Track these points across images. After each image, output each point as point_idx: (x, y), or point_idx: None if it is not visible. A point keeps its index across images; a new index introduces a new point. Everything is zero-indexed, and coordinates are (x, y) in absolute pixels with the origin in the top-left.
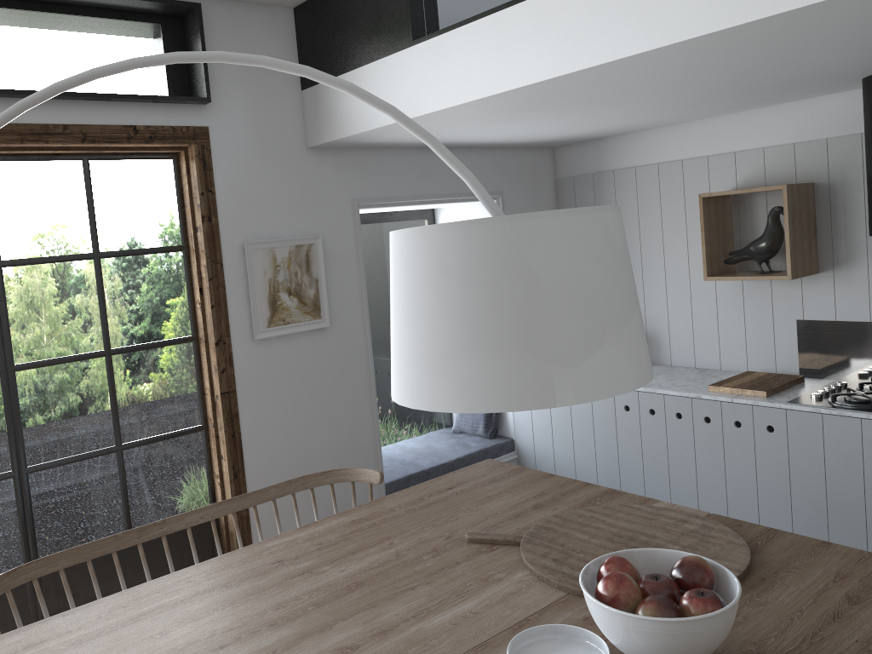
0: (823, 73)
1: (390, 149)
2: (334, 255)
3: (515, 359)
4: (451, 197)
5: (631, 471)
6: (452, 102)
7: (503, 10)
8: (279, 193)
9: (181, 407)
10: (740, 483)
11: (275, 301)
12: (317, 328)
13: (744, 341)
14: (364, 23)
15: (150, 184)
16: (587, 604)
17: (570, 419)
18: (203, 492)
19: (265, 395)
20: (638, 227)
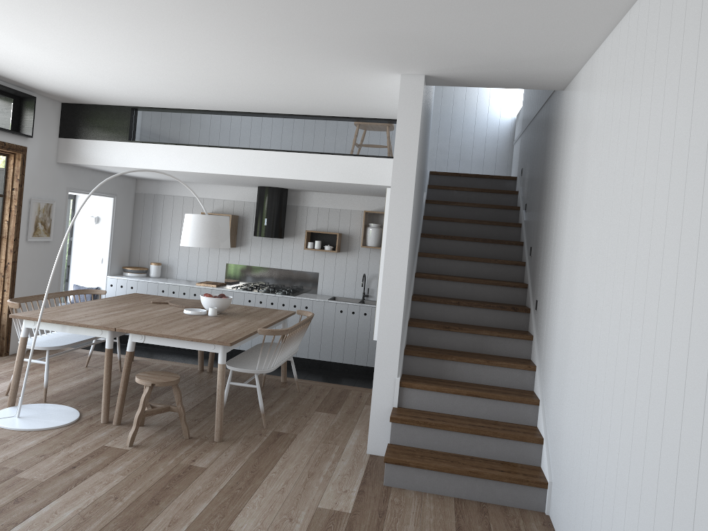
0: (249, 183)
1: (83, 168)
2: (57, 210)
3: (215, 239)
4: (100, 193)
5: None
6: (142, 167)
7: (170, 145)
8: (44, 180)
9: None
10: None
11: (36, 225)
12: (48, 240)
13: (207, 270)
14: (104, 125)
15: None
16: (202, 300)
17: None
18: None
19: (26, 266)
20: (171, 220)
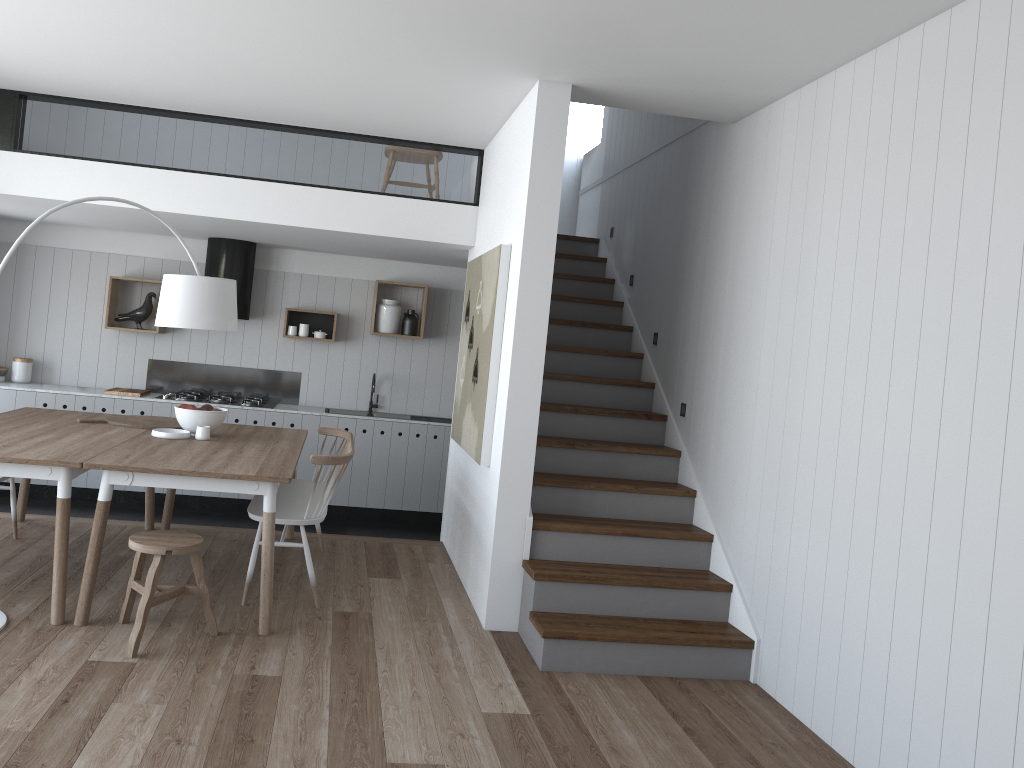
0: (203, 232)
1: None
2: None
3: (221, 316)
4: None
5: None
6: (41, 195)
7: (92, 161)
8: None
9: None
10: None
11: None
12: None
13: (115, 370)
14: None
15: None
16: (182, 415)
17: None
18: None
19: None
20: (50, 289)
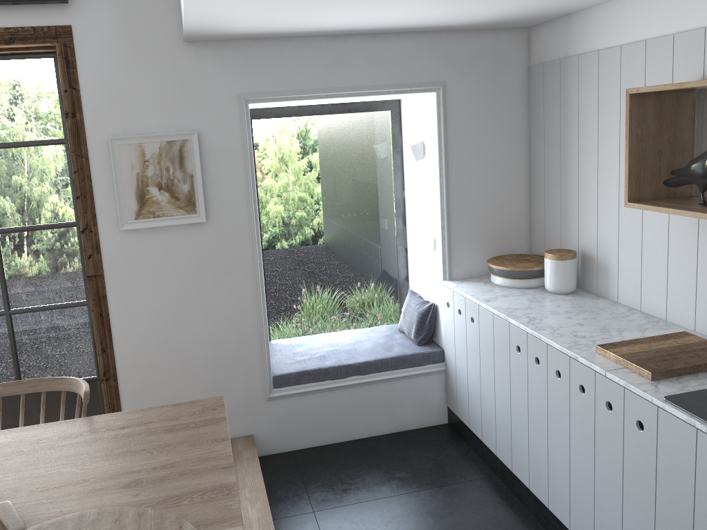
0: None
1: (289, 39)
2: (215, 151)
3: None
4: (369, 89)
5: (519, 420)
6: None
7: None
8: (151, 89)
9: (66, 283)
10: (607, 479)
11: (144, 194)
12: (190, 222)
13: (694, 290)
14: None
15: (31, 82)
16: None
17: (478, 344)
18: (89, 358)
19: (135, 281)
20: (597, 128)
